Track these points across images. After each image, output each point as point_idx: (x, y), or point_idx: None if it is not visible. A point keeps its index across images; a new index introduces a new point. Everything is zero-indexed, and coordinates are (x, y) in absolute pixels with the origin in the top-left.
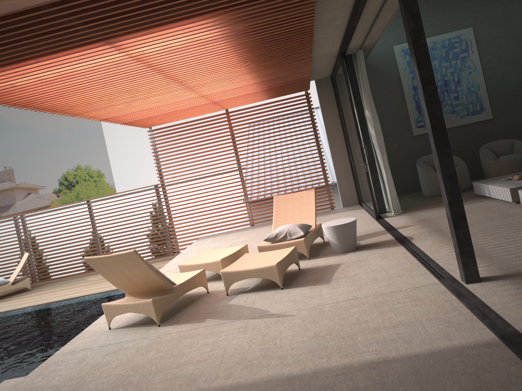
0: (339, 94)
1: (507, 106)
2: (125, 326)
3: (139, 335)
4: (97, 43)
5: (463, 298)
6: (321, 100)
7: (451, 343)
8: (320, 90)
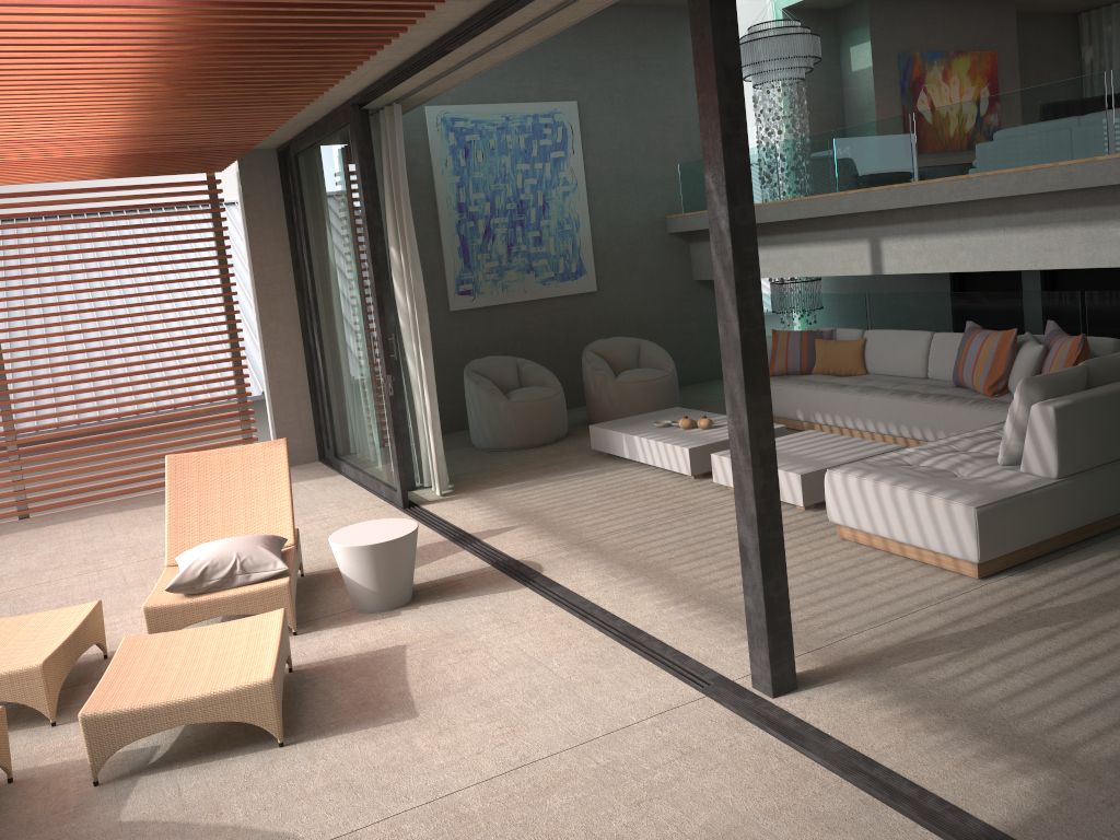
0: (307, 198)
1: (623, 270)
2: None
3: None
4: None
5: (799, 740)
6: (250, 202)
7: None
8: (248, 178)
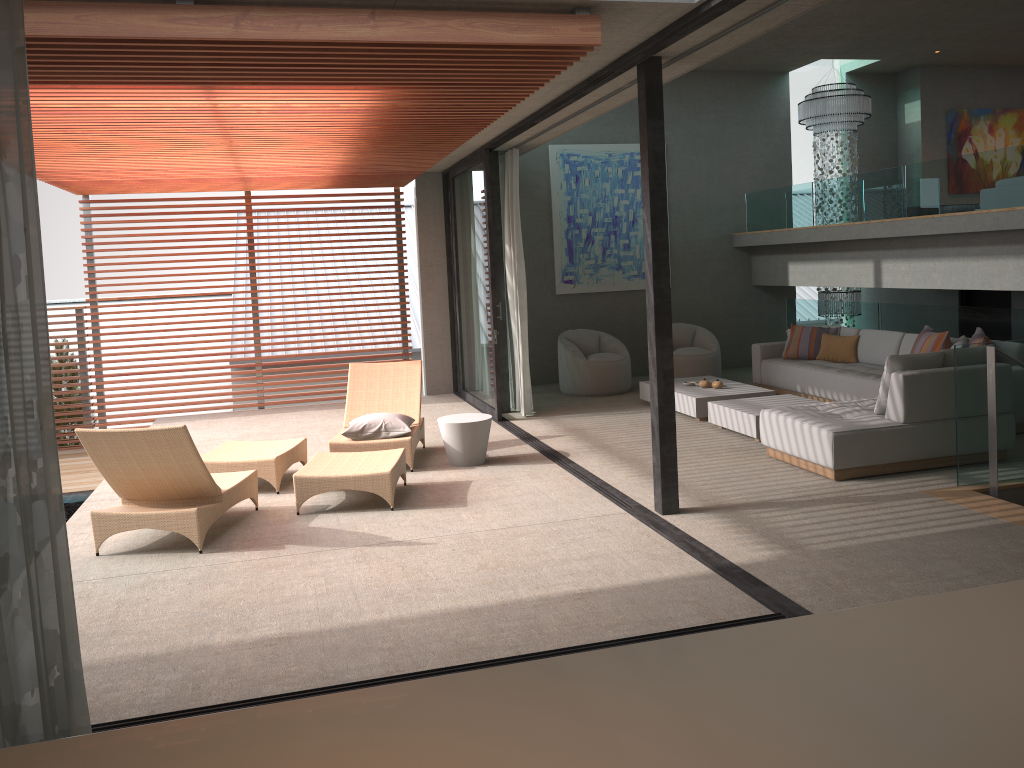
0: (457, 208)
1: (693, 273)
2: (128, 552)
3: (172, 564)
4: (196, 85)
5: (663, 529)
6: (421, 208)
7: (662, 575)
8: (421, 192)
